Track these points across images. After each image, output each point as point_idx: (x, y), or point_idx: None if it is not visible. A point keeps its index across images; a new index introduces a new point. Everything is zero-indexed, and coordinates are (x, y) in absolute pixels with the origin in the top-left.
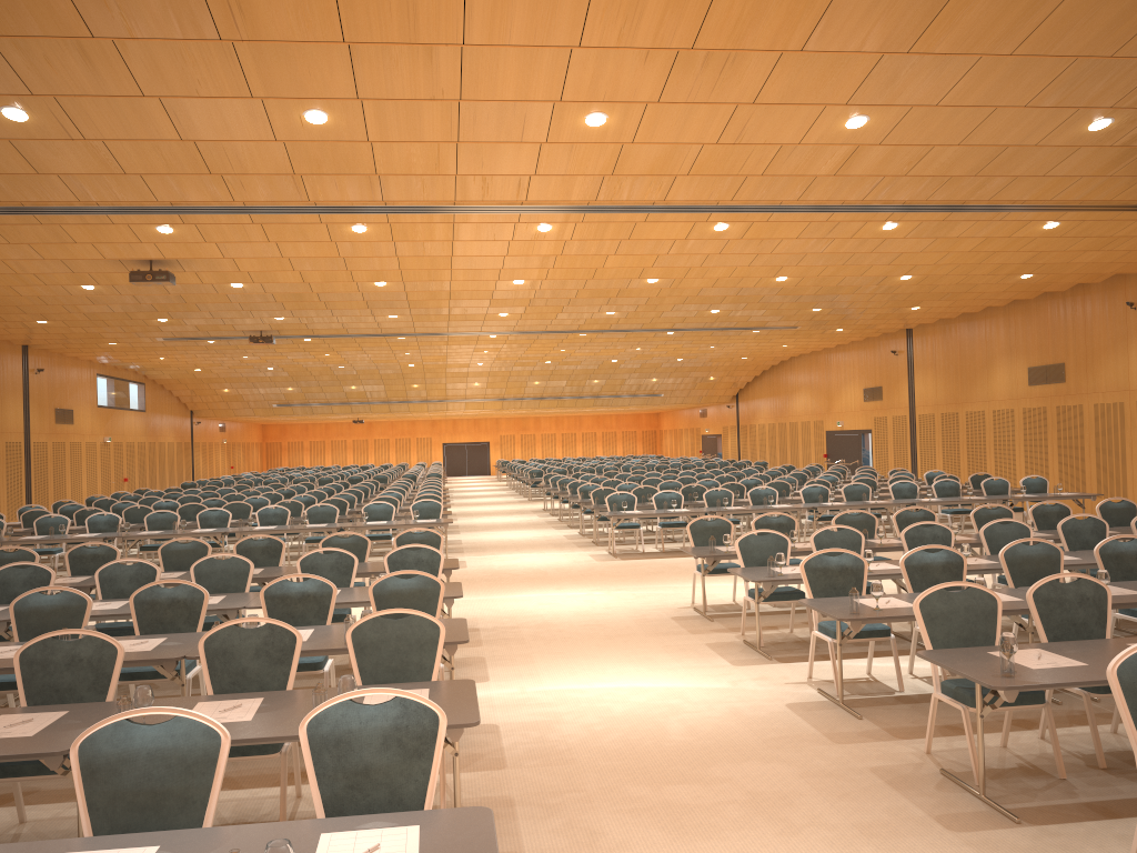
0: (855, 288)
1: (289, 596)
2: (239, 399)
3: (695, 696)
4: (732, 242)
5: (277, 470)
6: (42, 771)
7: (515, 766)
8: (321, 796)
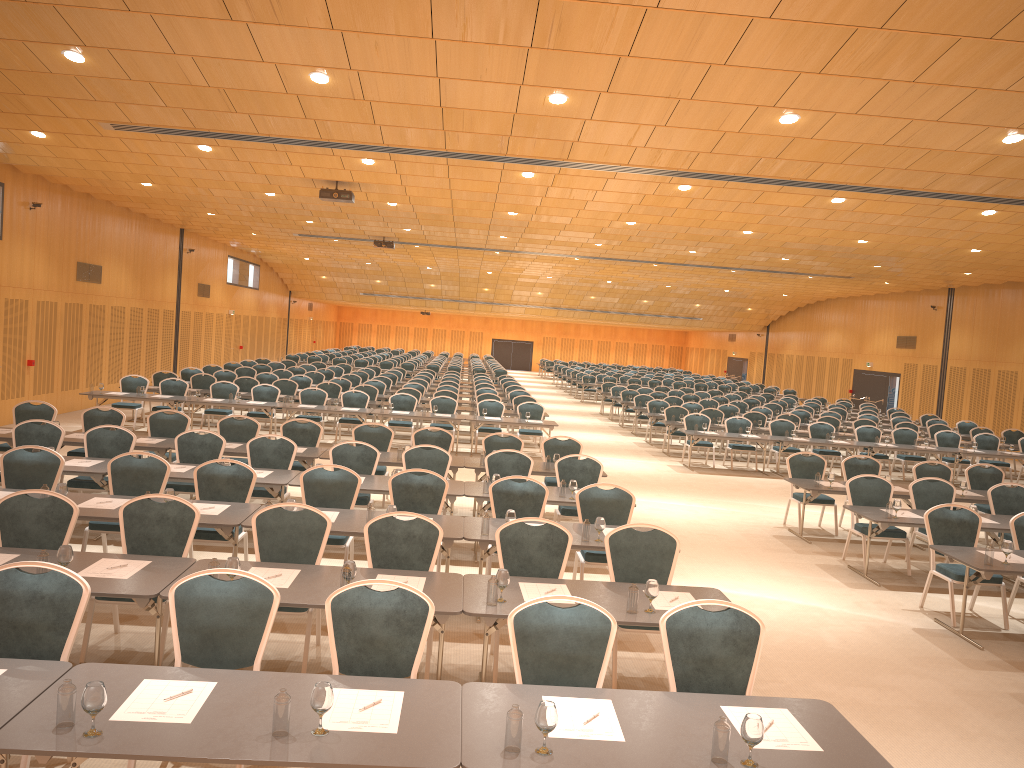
0: (924, 254)
1: (512, 493)
2: (332, 285)
3: (831, 612)
4: (839, 211)
5: (351, 348)
6: None
7: None
8: (673, 673)
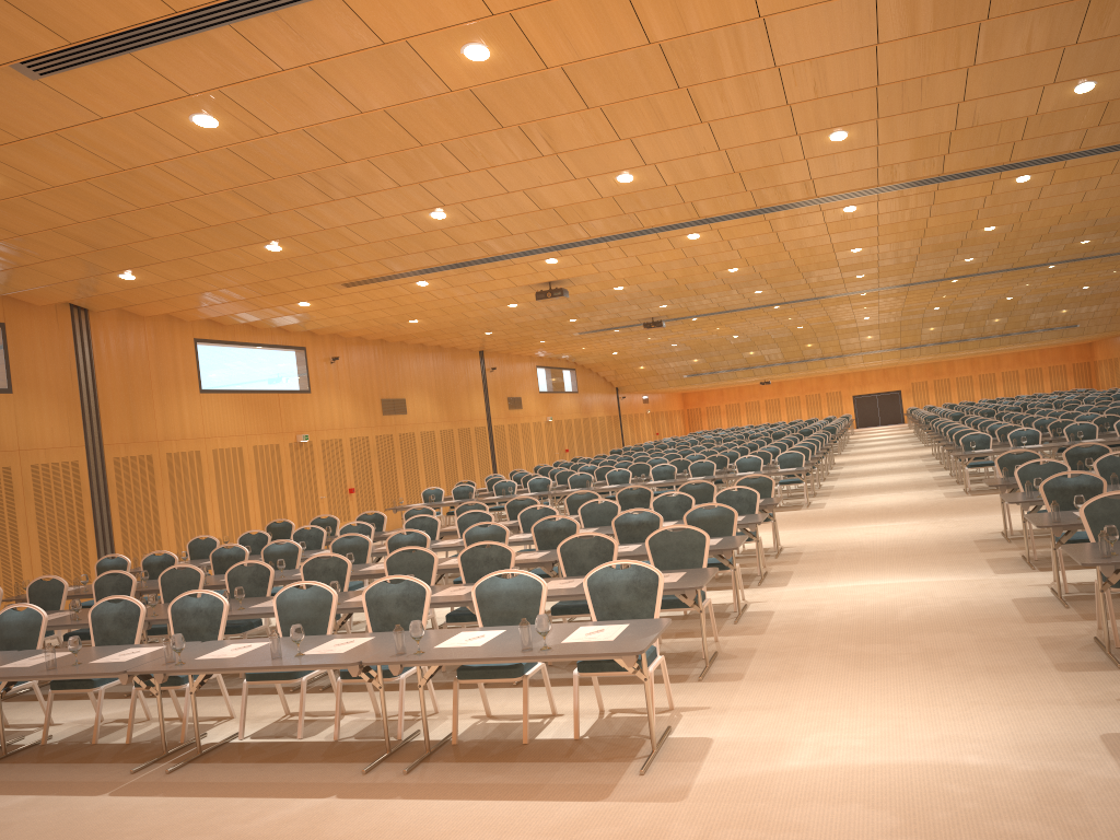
0: None
1: (630, 524)
2: (653, 374)
3: (940, 594)
4: (1047, 187)
5: (695, 433)
6: (474, 619)
7: (770, 633)
8: (596, 619)
